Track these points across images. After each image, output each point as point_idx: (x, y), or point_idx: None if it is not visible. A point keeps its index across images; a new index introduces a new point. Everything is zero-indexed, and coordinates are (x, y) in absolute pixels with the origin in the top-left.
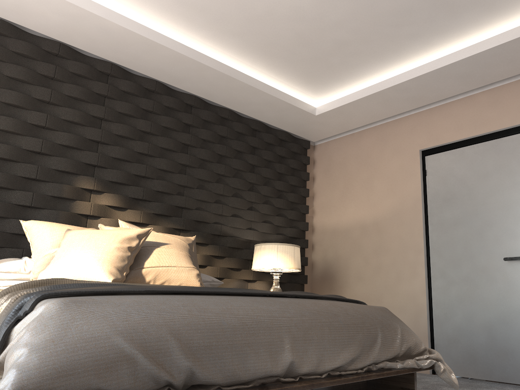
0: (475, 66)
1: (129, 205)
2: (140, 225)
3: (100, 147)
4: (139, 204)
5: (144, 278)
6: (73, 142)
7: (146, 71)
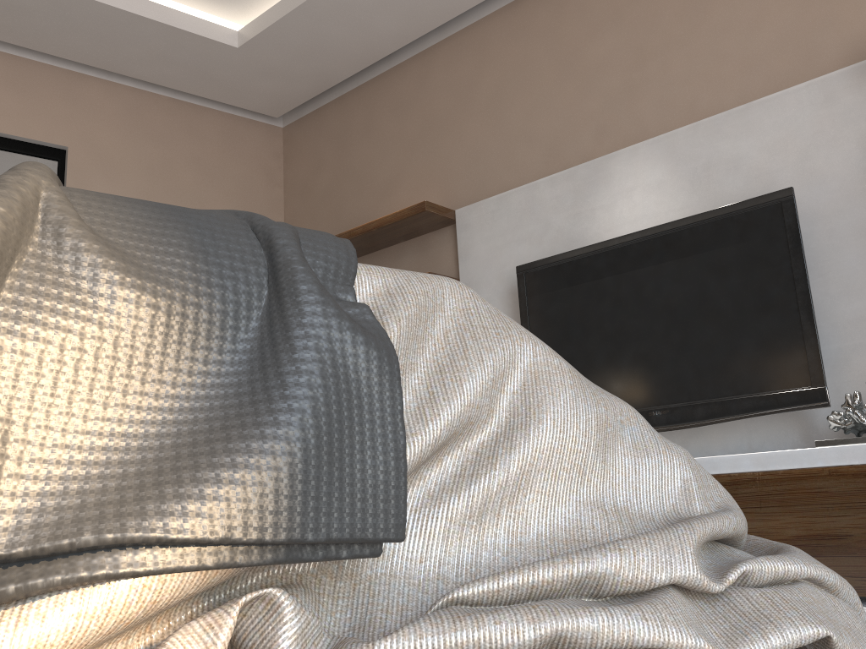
0: (52, 11)
1: None
2: None
3: None
4: None
5: None
6: None
7: None
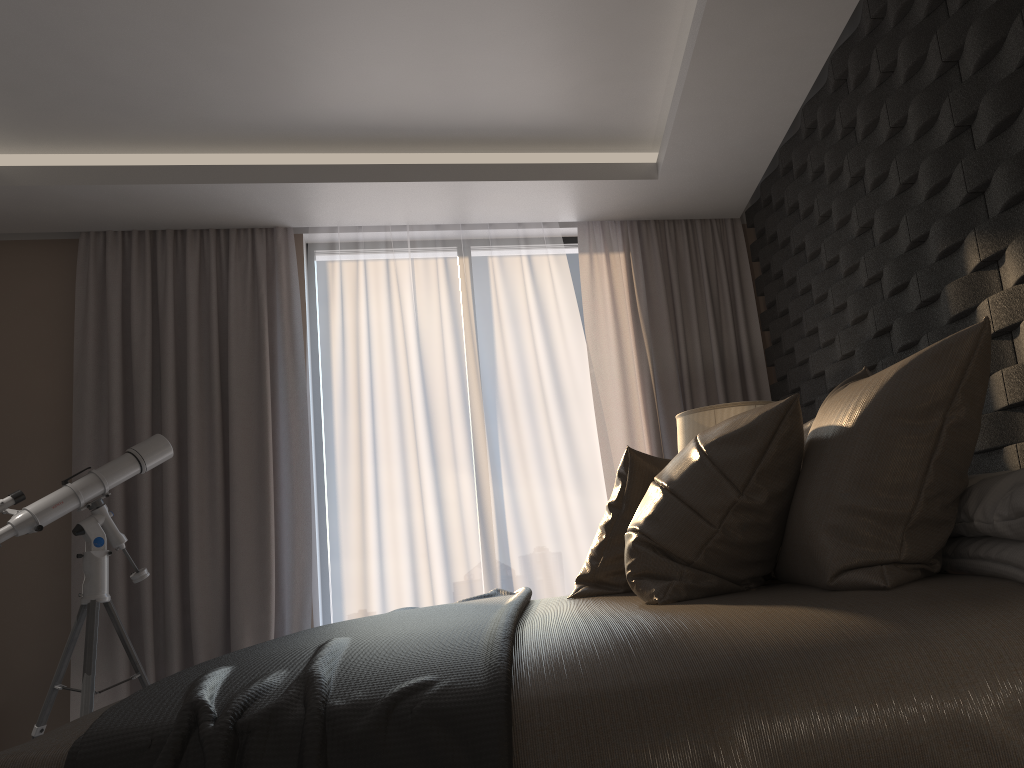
0: None
1: None
2: None
3: (973, 134)
4: None
5: None
6: (928, 179)
7: None
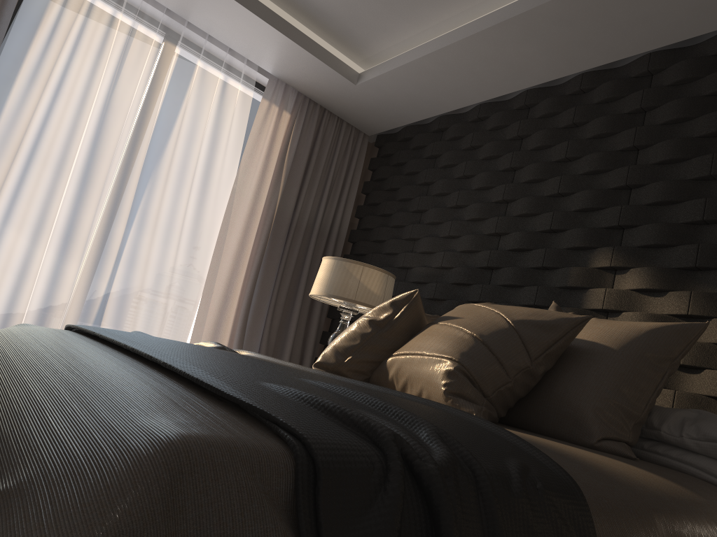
0: None
1: (672, 284)
2: (697, 322)
3: (632, 194)
4: (696, 280)
5: (388, 373)
6: (587, 202)
7: (698, 27)
